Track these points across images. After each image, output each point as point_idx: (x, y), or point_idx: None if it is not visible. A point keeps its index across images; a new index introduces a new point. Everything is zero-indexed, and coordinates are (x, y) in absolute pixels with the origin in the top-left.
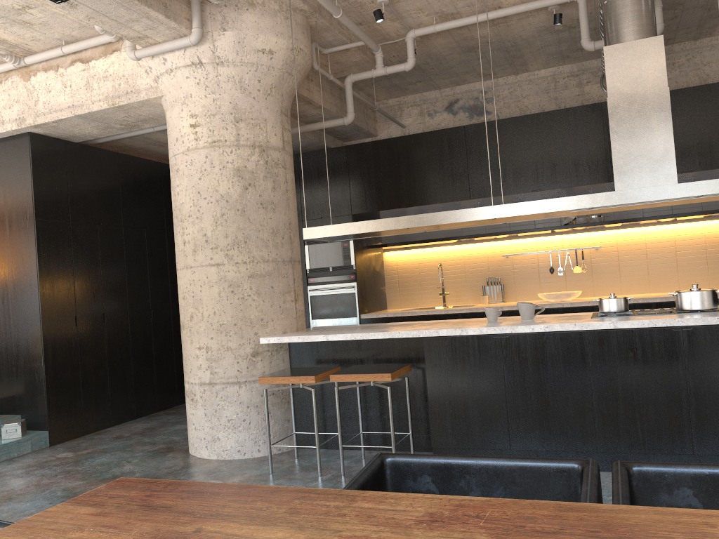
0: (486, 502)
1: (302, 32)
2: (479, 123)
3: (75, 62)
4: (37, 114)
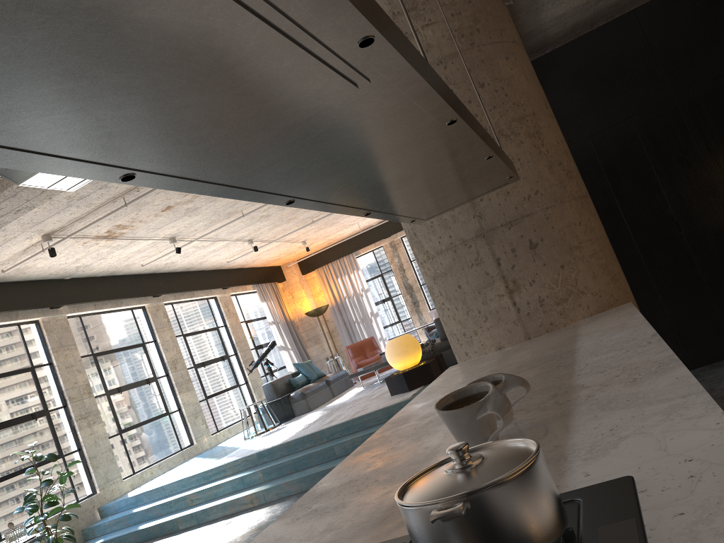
0: None
1: None
2: None
3: None
4: None
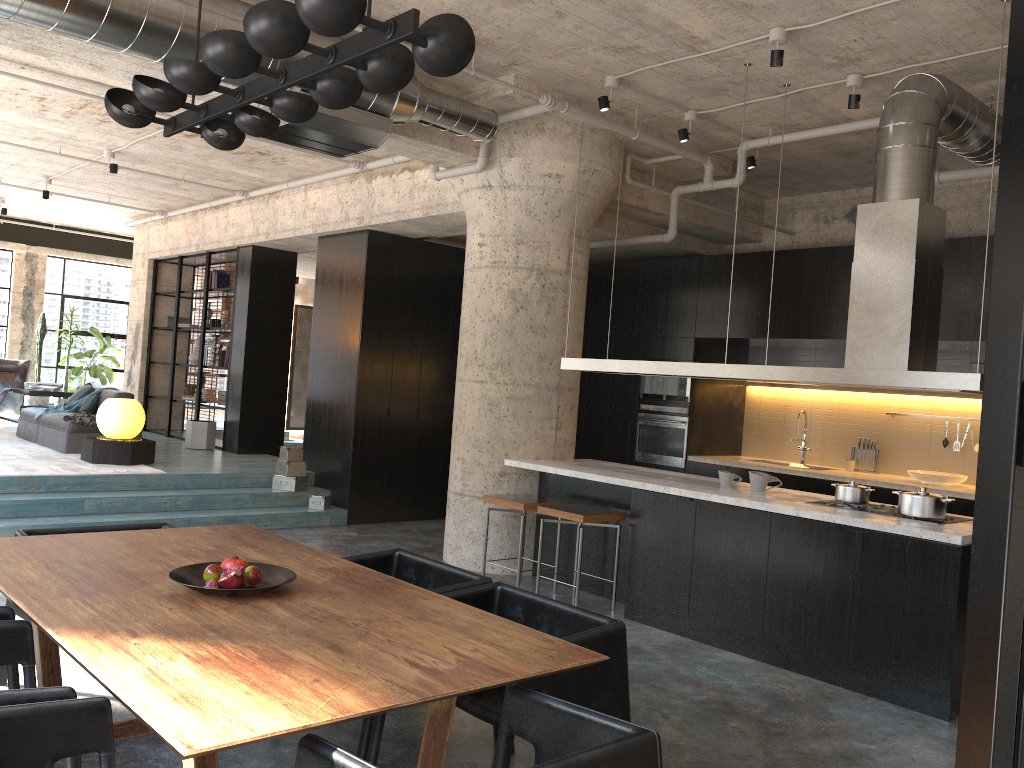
0: (369, 571)
1: (600, 152)
2: (850, 245)
3: (404, 170)
4: (372, 215)
